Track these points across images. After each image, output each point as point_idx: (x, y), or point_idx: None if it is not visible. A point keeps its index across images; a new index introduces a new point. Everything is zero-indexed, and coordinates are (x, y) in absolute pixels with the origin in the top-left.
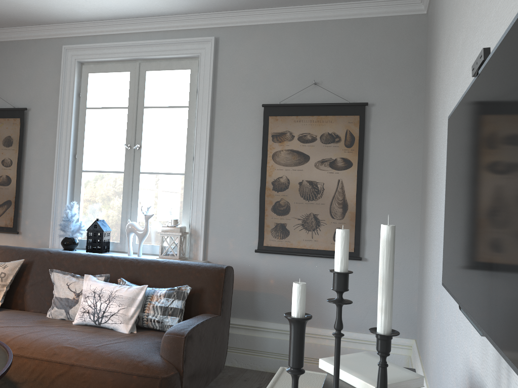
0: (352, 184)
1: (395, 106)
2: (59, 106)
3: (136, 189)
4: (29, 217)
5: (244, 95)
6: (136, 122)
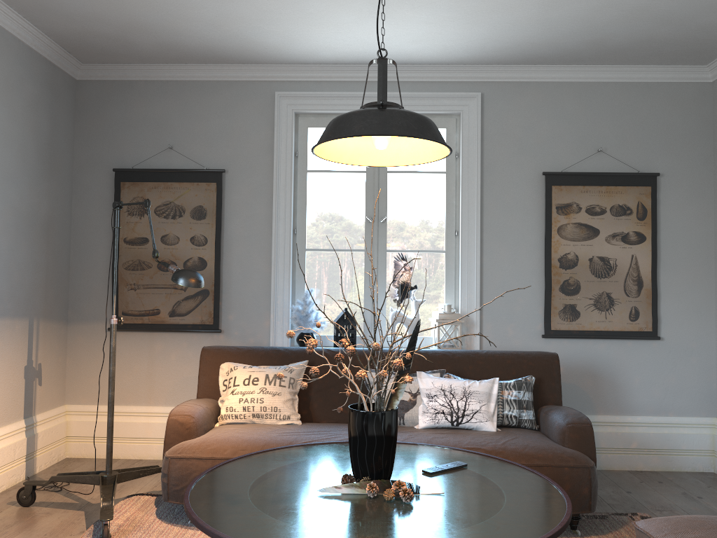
0: (646, 259)
1: (684, 177)
2: (275, 168)
3: (383, 270)
4: (234, 310)
5: (517, 161)
6: (378, 189)
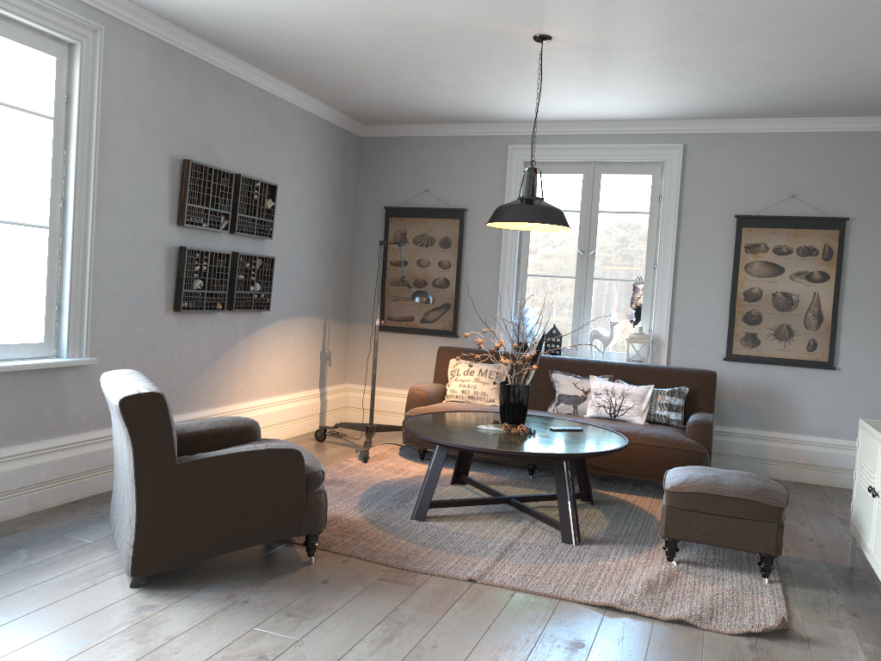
0: (828, 296)
1: (876, 221)
2: None
3: (589, 295)
4: (468, 321)
5: (713, 204)
6: (590, 227)
